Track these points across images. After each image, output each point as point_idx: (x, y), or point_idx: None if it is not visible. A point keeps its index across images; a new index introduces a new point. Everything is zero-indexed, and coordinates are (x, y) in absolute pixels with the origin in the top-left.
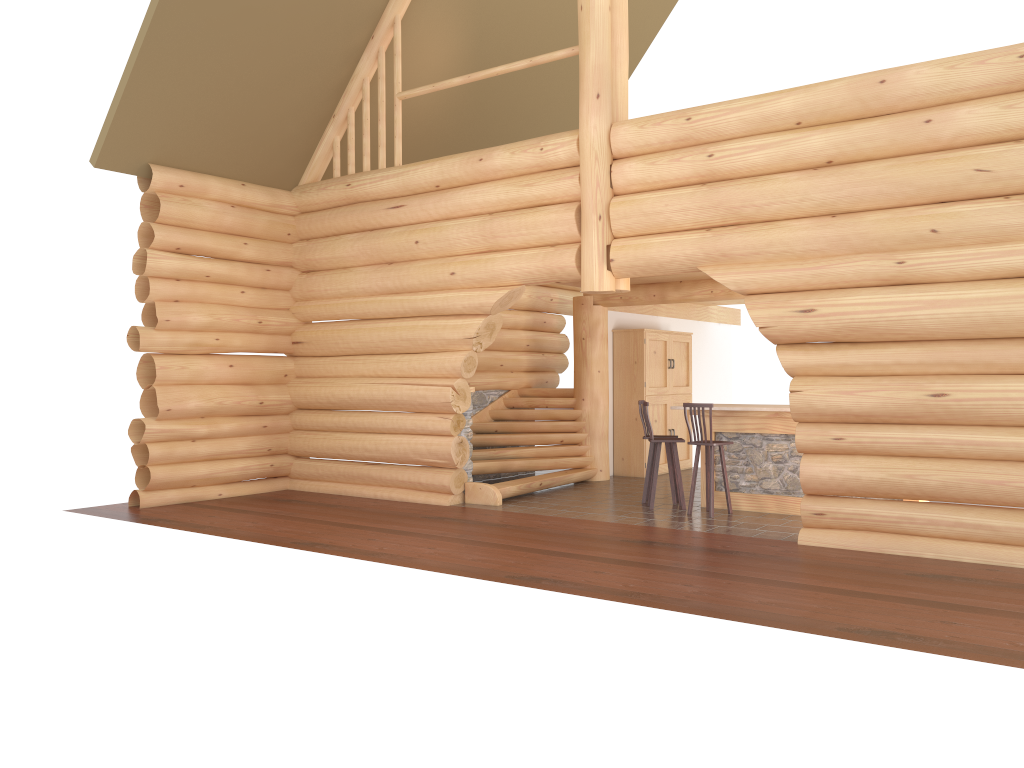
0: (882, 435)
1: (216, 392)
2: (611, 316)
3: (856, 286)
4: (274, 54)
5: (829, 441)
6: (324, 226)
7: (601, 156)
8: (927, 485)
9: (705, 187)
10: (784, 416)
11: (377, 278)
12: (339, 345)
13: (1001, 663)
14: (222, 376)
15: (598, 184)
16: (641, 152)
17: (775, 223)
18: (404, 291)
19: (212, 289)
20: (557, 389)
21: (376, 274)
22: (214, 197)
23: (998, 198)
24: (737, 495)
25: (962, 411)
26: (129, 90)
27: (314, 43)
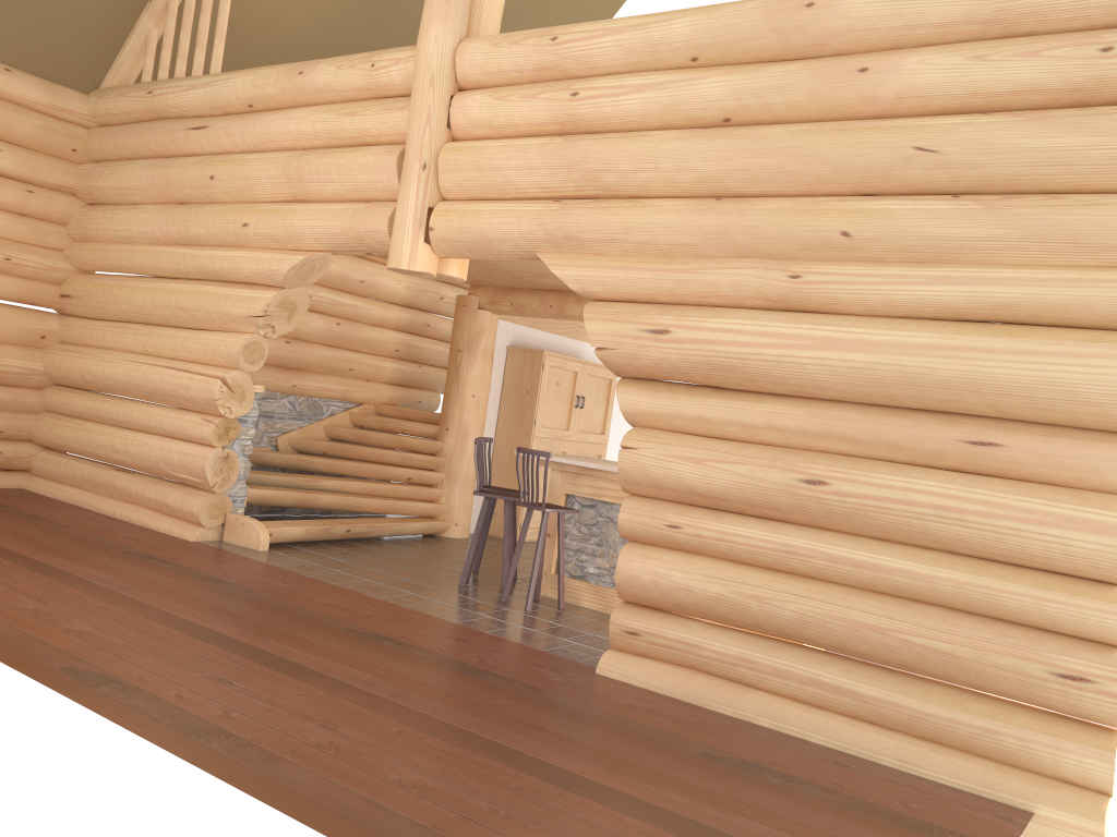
0: (732, 530)
1: None
2: (508, 329)
3: (734, 305)
4: None
5: (661, 528)
6: (117, 145)
7: (439, 81)
8: (779, 616)
9: (561, 138)
10: None
11: (161, 221)
12: (110, 306)
13: None
14: None
15: (429, 119)
16: (494, 82)
17: (642, 200)
18: (191, 243)
19: None
20: (421, 411)
21: (161, 215)
22: None
23: (944, 196)
24: (580, 585)
25: (844, 512)
26: None
27: None
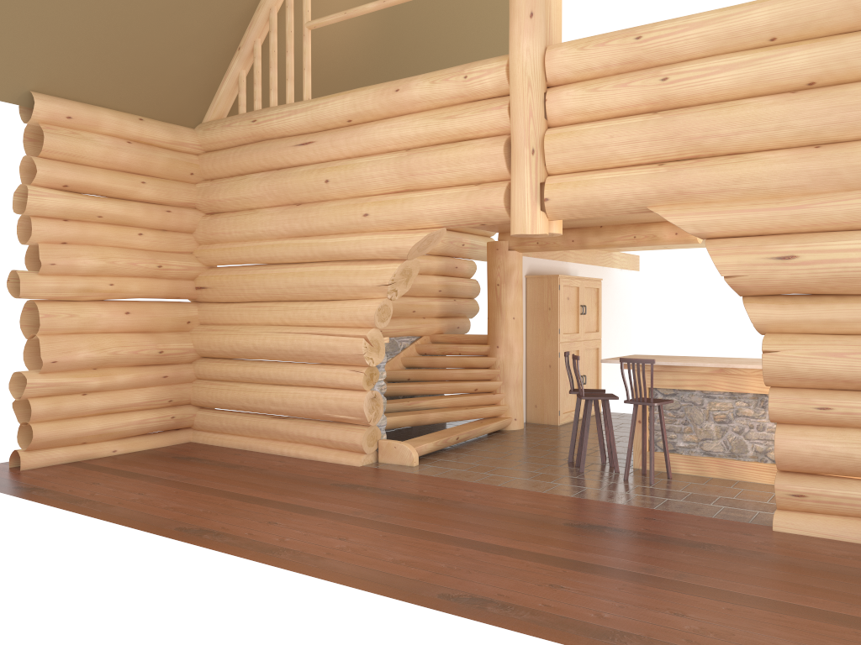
0: None
1: (110, 341)
2: (524, 262)
3: (845, 229)
4: None
5: (812, 411)
6: (229, 165)
7: (535, 82)
8: None
9: (658, 115)
10: (730, 373)
11: (284, 220)
12: (244, 291)
13: None
14: (117, 324)
15: (531, 114)
16: (580, 78)
17: (743, 156)
18: (313, 234)
19: (105, 230)
20: (470, 336)
21: (283, 216)
22: (108, 131)
23: None
24: (675, 457)
25: None
26: (1, 4)
27: None
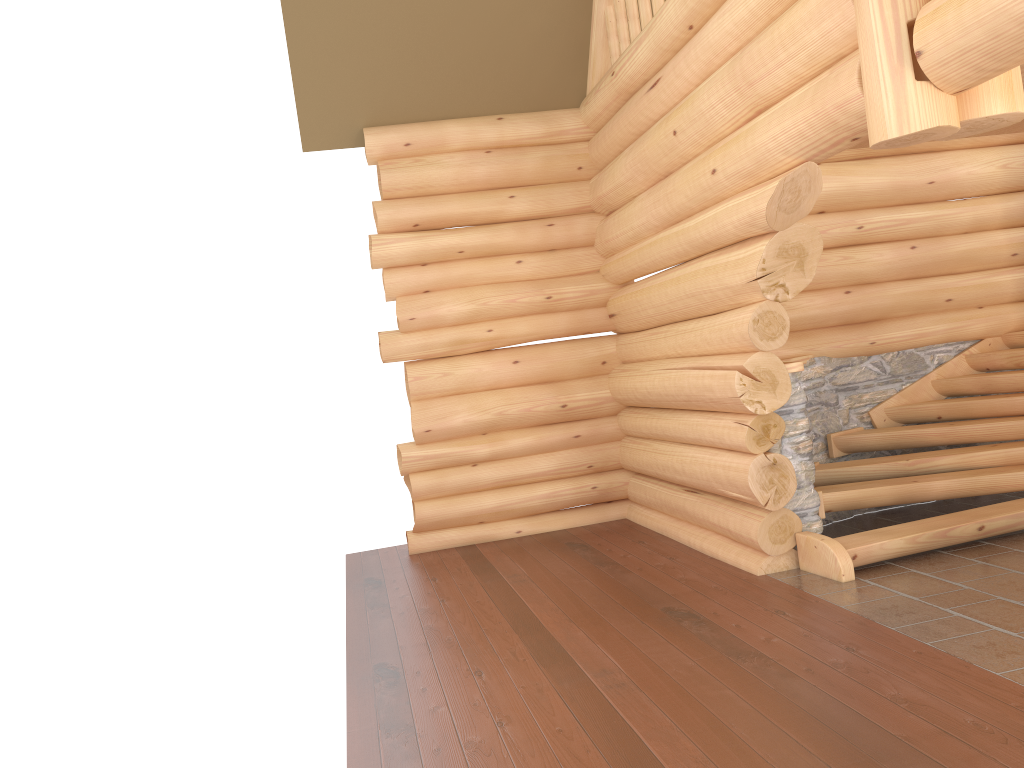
0: None
1: (494, 400)
2: None
3: None
4: None
5: None
6: (607, 144)
7: None
8: None
9: None
10: None
11: (650, 205)
12: (640, 314)
13: None
14: (504, 377)
15: None
16: None
17: None
18: (680, 217)
19: (471, 267)
20: None
21: (649, 199)
22: (458, 147)
23: None
24: None
25: None
26: (293, 45)
27: None
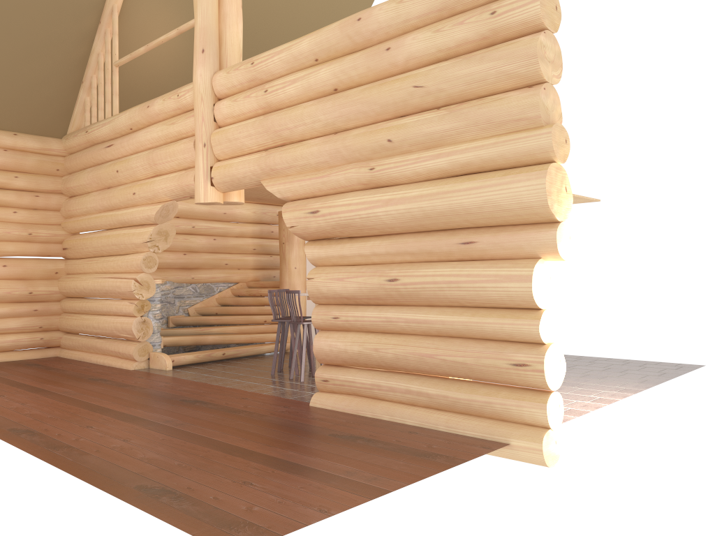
0: (361, 314)
1: None
2: None
3: (351, 190)
4: (15, 37)
5: (331, 320)
6: (77, 163)
7: (206, 97)
8: (386, 357)
9: (262, 116)
10: None
11: (99, 199)
12: (84, 250)
13: (187, 528)
14: None
15: (203, 119)
16: (232, 92)
17: (302, 142)
18: (114, 208)
19: None
20: (270, 282)
21: (99, 196)
22: None
23: (433, 110)
24: None
25: (408, 293)
26: None
27: (49, 28)
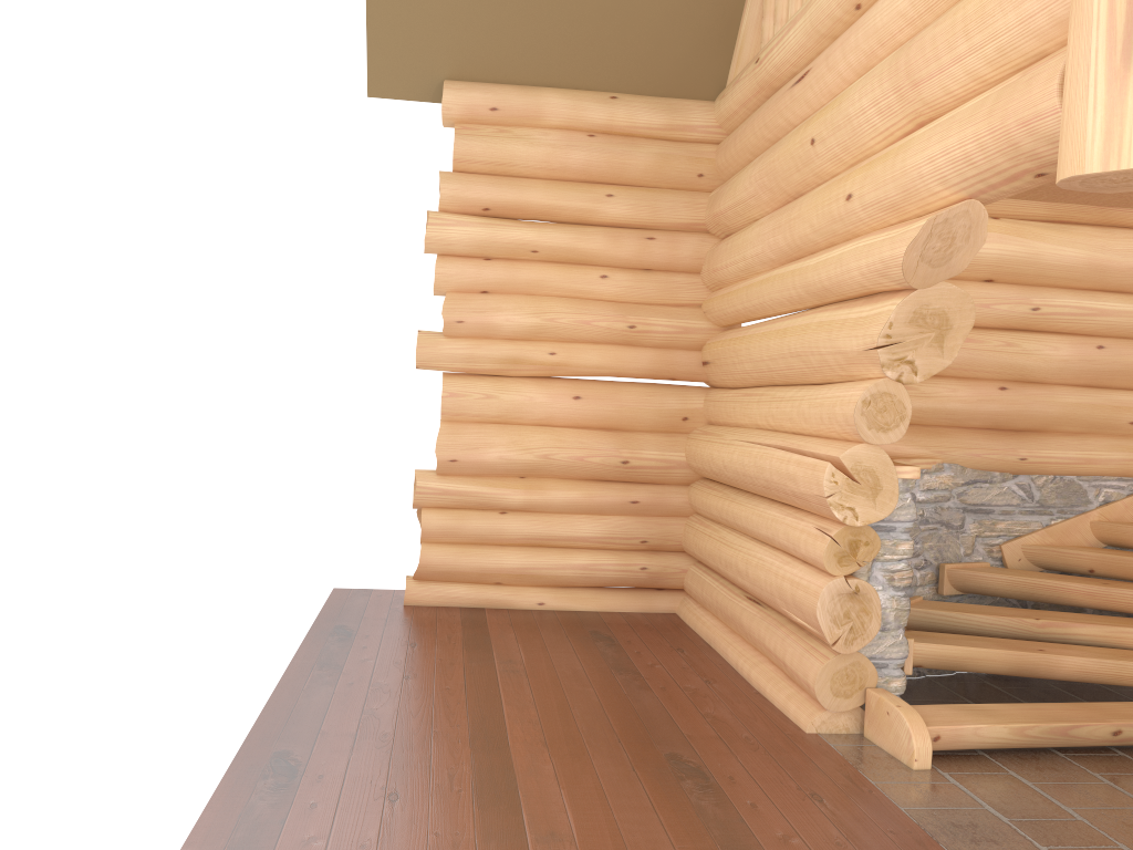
0: None
1: (541, 439)
2: None
3: None
4: None
5: None
6: (736, 150)
7: None
8: None
9: None
10: None
11: (769, 232)
12: (736, 367)
13: None
14: (559, 413)
15: None
16: None
17: None
18: (802, 253)
19: (544, 272)
20: None
21: (769, 224)
22: (556, 123)
23: None
24: None
25: None
26: None
27: None
